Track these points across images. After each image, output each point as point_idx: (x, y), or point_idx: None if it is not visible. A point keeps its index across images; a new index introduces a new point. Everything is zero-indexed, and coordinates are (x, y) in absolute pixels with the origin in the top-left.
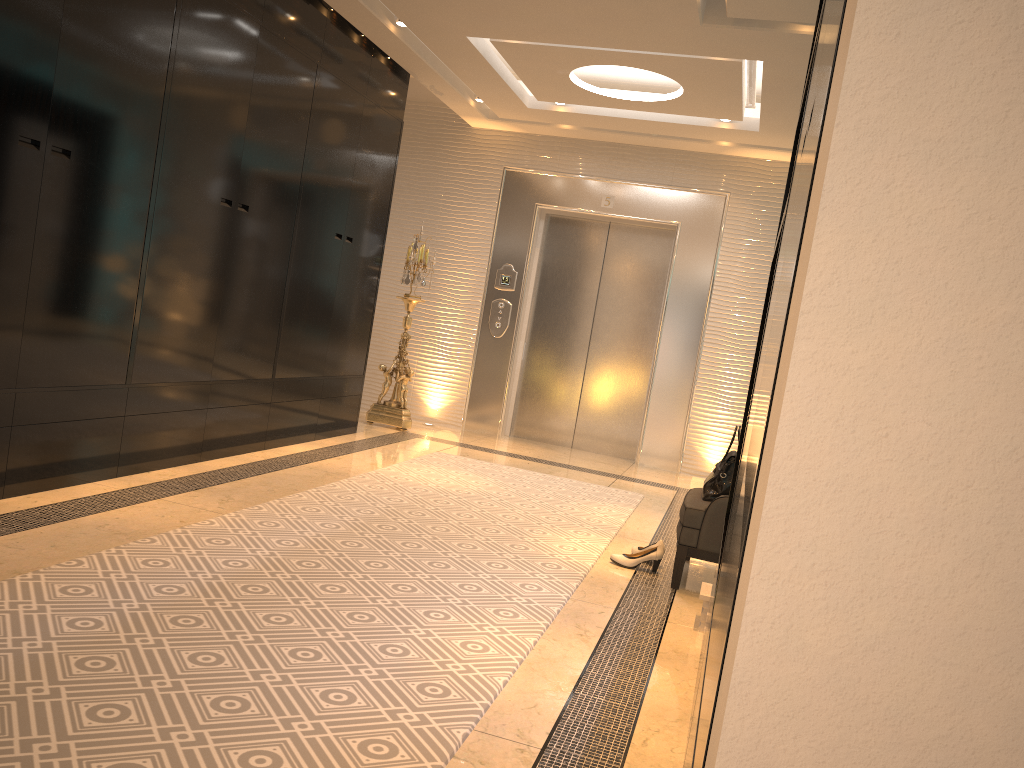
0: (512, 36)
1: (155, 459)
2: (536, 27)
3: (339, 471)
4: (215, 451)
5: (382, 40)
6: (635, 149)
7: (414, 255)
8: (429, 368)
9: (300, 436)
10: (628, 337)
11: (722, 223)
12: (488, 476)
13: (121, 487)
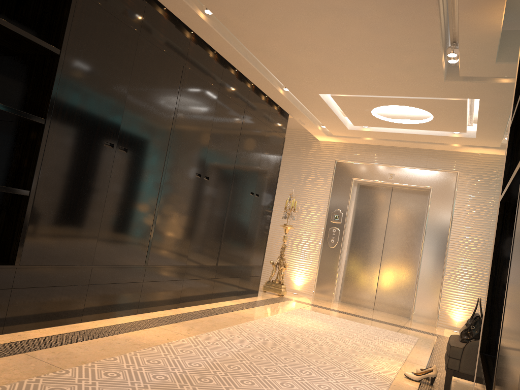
0: (342, 92)
1: (156, 305)
2: (355, 87)
3: (249, 316)
4: (186, 302)
5: (276, 97)
6: (405, 149)
7: (289, 204)
8: (295, 263)
9: (229, 297)
10: (404, 248)
11: (456, 187)
12: (329, 323)
13: (138, 319)
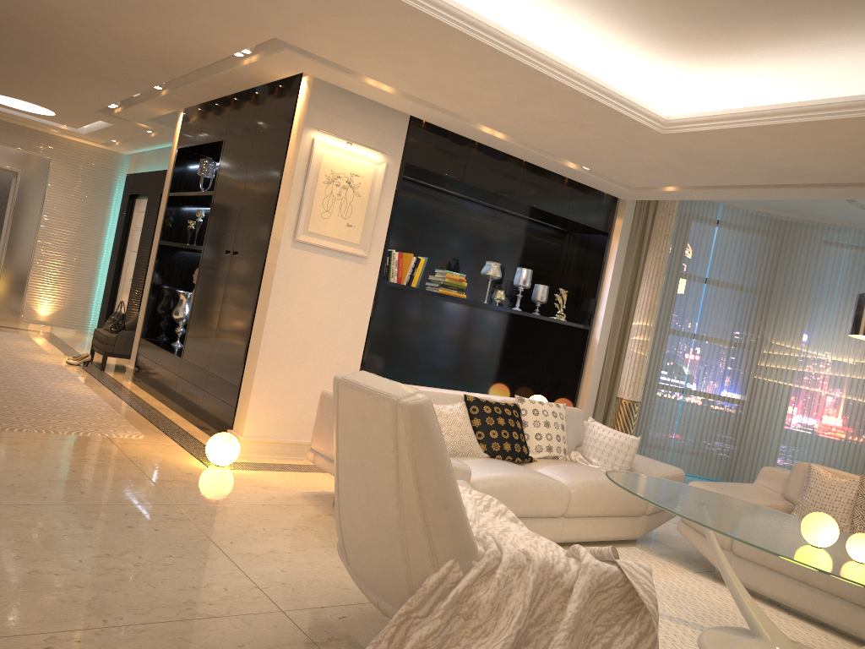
0: None
1: None
2: None
3: None
4: None
5: None
6: None
7: None
8: None
9: None
10: None
11: (48, 174)
12: None
13: None
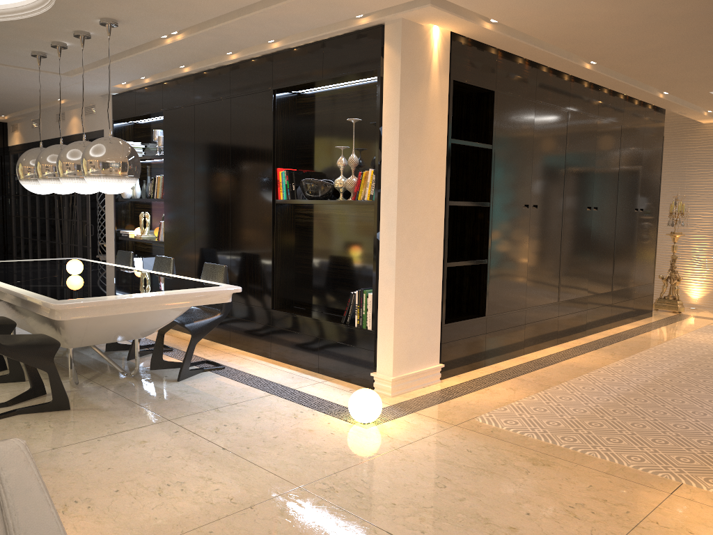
0: None
1: (569, 336)
2: None
3: (657, 338)
4: (590, 330)
5: (653, 101)
6: None
7: (675, 208)
8: (688, 273)
9: (625, 320)
10: None
11: None
12: None
13: (562, 349)
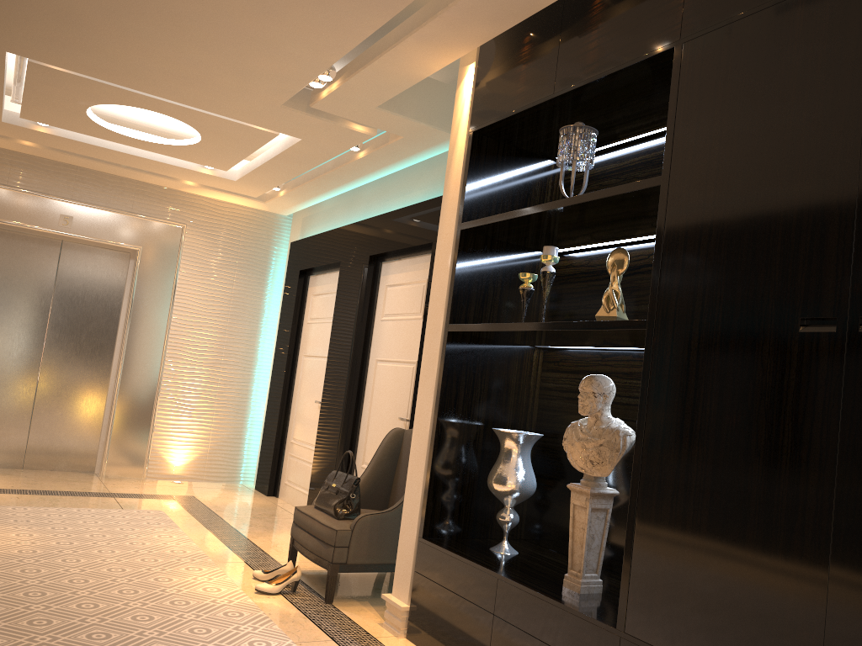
0: (69, 66)
1: None
2: (109, 66)
3: None
4: None
5: None
6: (95, 174)
7: None
8: None
9: None
10: (85, 353)
11: (180, 251)
12: (15, 524)
13: None
